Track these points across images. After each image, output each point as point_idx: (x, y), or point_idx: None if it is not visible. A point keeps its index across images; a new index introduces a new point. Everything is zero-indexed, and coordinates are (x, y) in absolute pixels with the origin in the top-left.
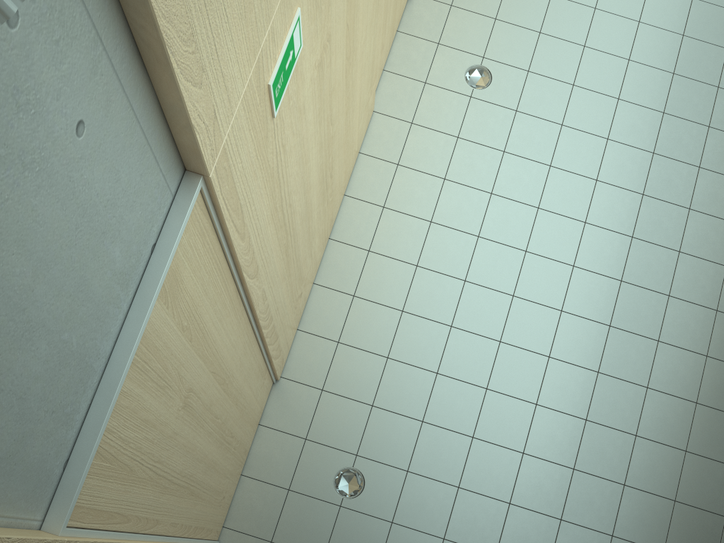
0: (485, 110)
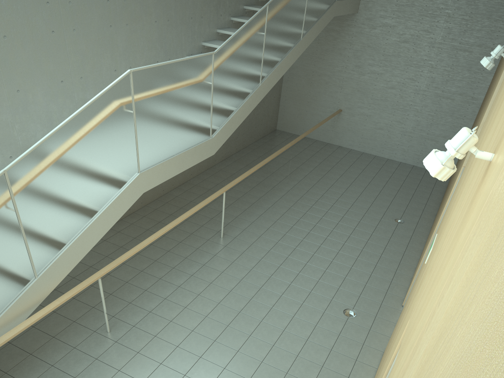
0: None
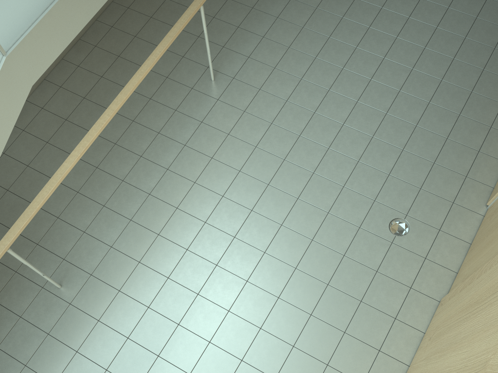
0: None
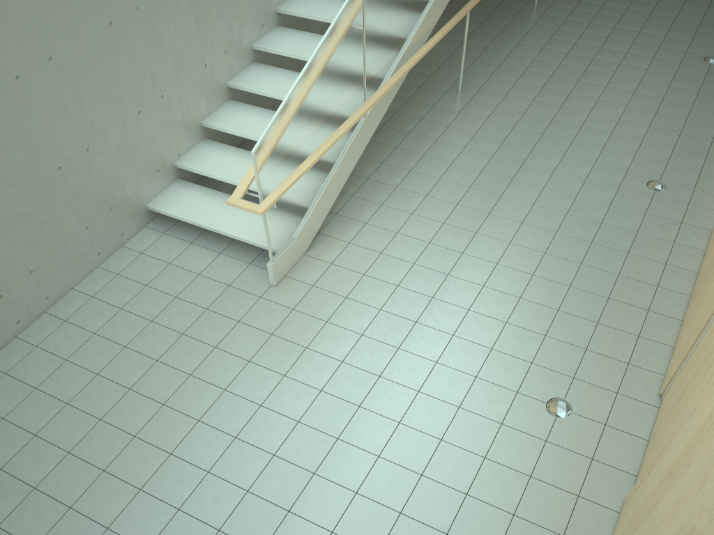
0: (650, 170)
